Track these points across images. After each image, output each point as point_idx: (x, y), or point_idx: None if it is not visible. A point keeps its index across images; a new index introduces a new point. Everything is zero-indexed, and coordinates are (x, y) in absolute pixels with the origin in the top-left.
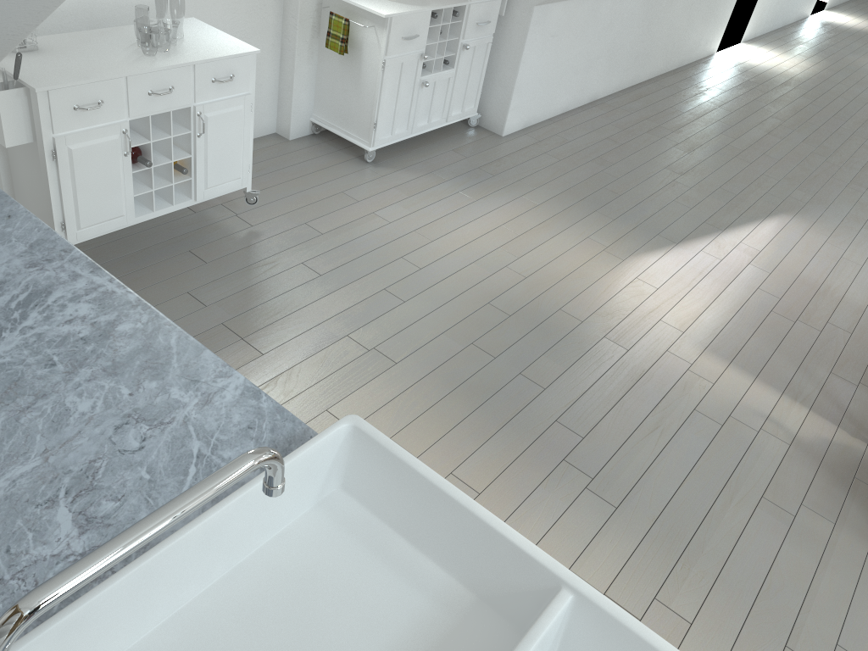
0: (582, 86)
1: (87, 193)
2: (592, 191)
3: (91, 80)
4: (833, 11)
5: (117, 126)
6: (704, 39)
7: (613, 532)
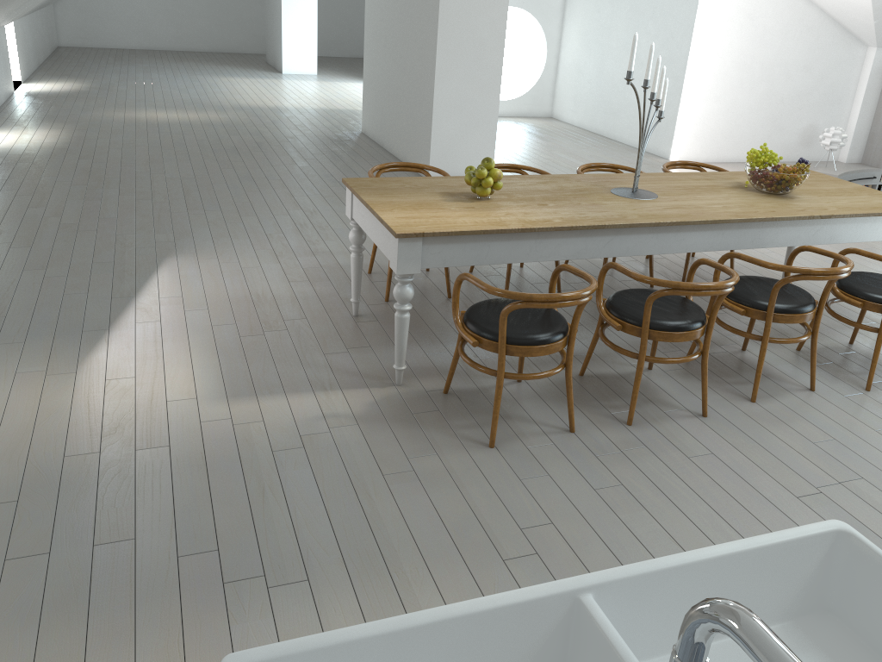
0: None
1: None
2: None
3: None
4: (31, 82)
5: None
6: None
7: (328, 601)
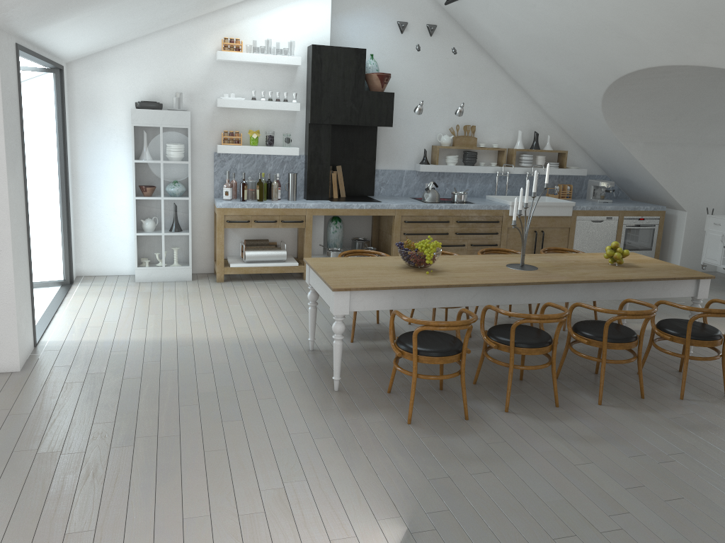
0: None
1: (709, 248)
2: None
3: (718, 217)
4: None
5: (721, 232)
6: None
7: None
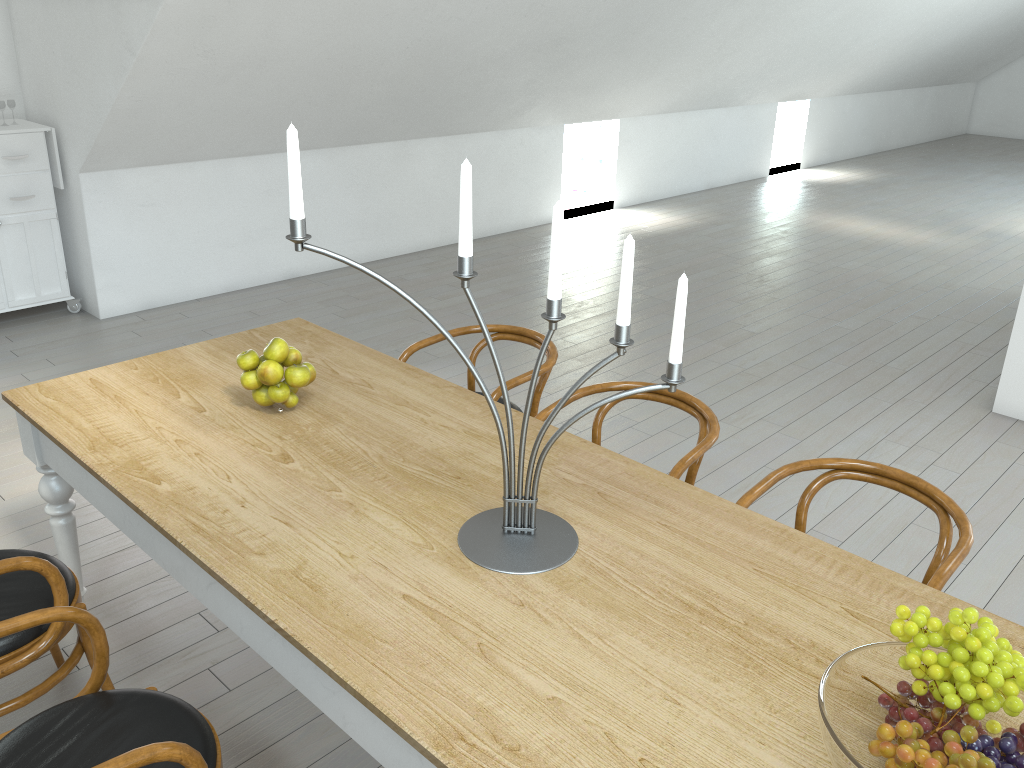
0: (254, 260)
1: None
2: None
3: None
4: (813, 168)
5: None
6: (518, 205)
7: None
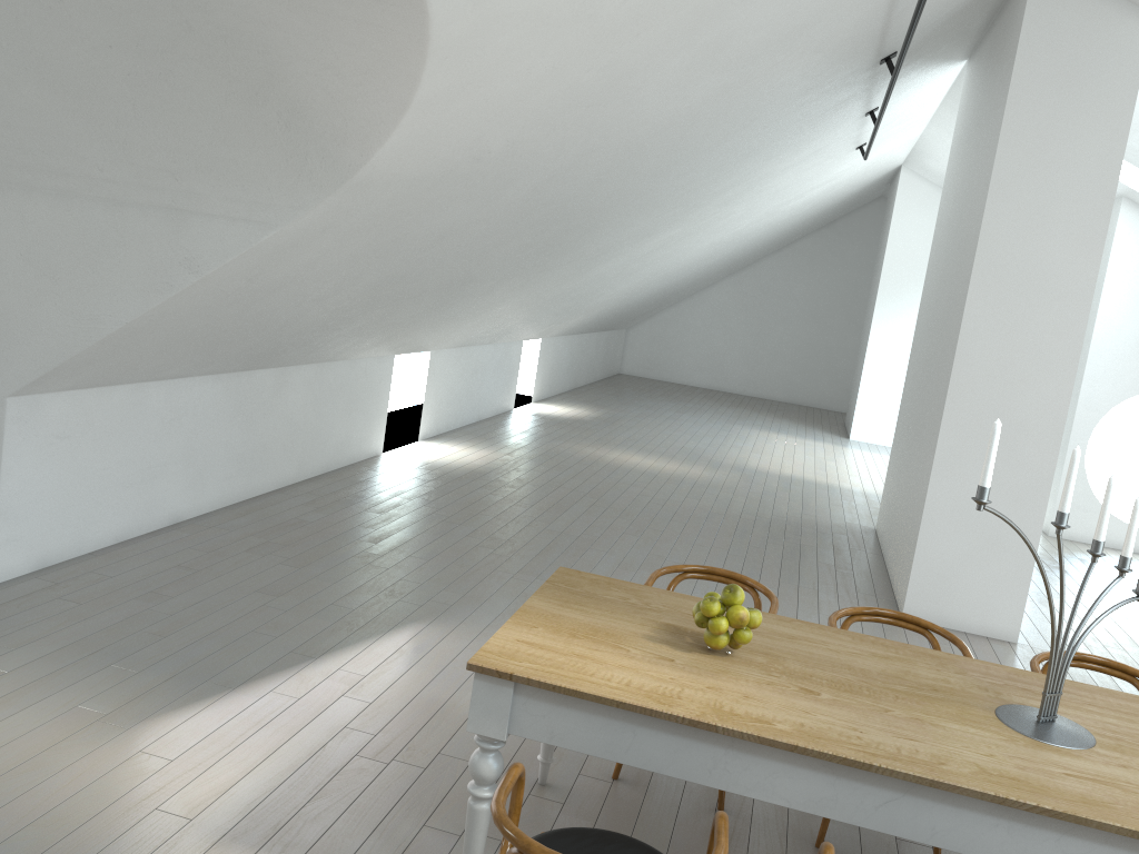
0: (147, 503)
1: None
2: (119, 637)
3: None
4: (542, 402)
5: None
6: (356, 437)
7: None
